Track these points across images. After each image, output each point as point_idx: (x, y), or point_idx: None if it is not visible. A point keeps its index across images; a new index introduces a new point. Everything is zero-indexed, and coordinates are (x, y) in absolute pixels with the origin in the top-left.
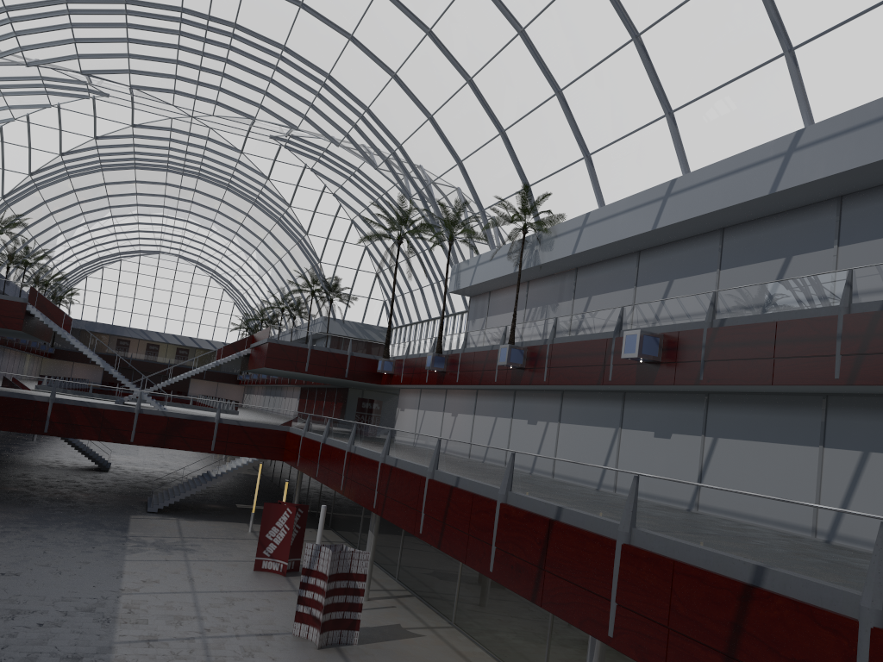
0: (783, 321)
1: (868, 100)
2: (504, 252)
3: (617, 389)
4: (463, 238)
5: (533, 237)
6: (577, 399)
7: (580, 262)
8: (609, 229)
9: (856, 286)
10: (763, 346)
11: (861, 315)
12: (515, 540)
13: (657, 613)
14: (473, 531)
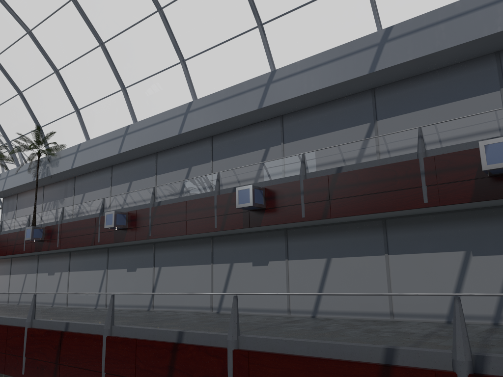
0: (189, 200)
1: (221, 89)
2: (26, 168)
3: (104, 246)
4: None
5: (45, 158)
6: (80, 255)
7: (77, 173)
8: (93, 153)
9: (221, 181)
10: (180, 214)
11: (224, 195)
12: (39, 349)
13: (129, 372)
14: (9, 350)
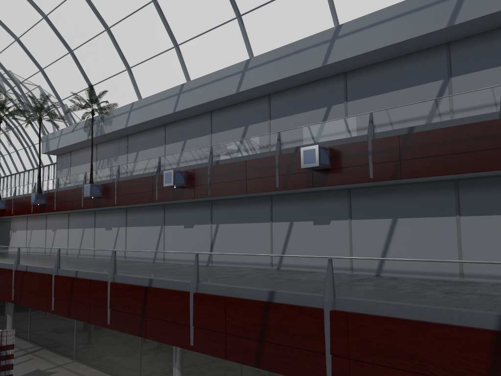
0: (249, 160)
1: (279, 45)
2: (79, 126)
3: (160, 203)
4: (48, 118)
5: (98, 117)
6: (136, 212)
7: (130, 131)
8: (147, 112)
9: (282, 140)
10: (240, 173)
11: (286, 155)
12: (123, 302)
13: (218, 326)
14: (93, 302)
